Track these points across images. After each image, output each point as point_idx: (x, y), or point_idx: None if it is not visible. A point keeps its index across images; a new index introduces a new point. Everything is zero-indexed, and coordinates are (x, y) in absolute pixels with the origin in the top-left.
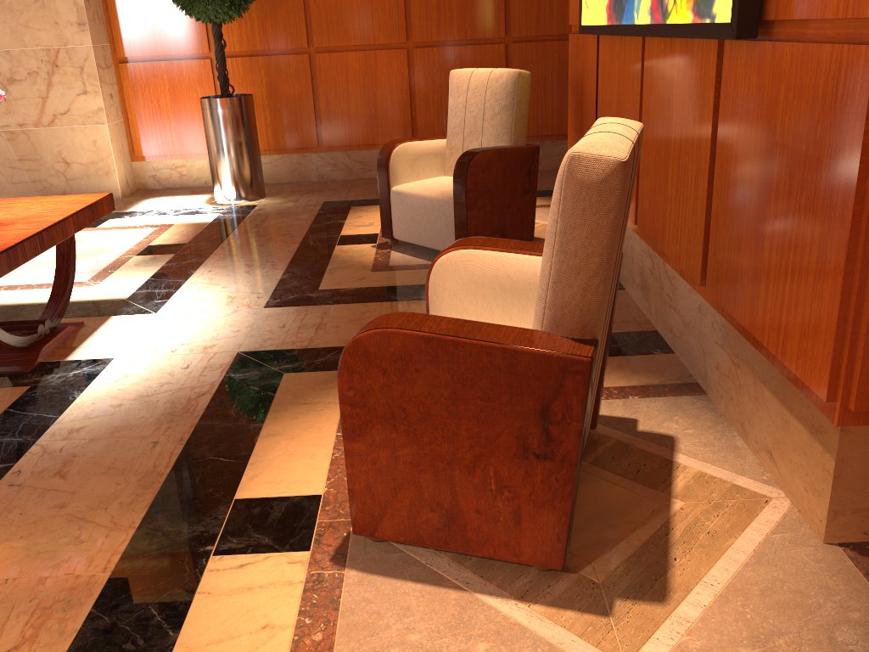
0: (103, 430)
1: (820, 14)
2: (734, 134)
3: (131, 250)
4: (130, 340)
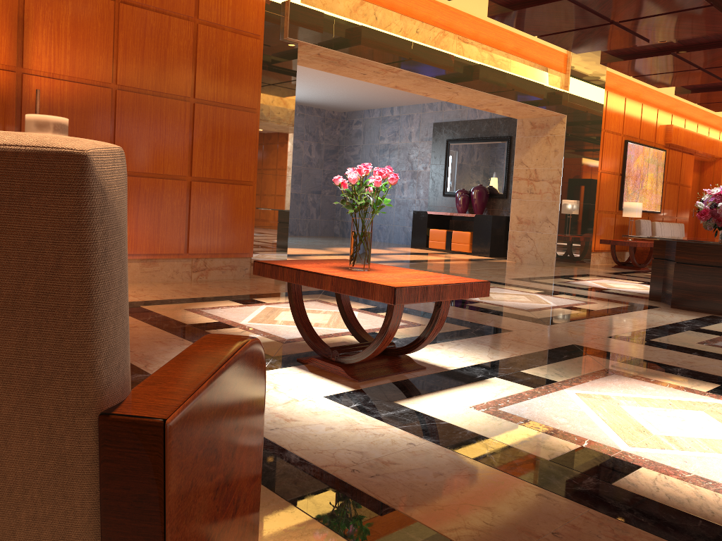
0: (174, 351)
1: None
2: None
3: (619, 451)
4: (284, 379)
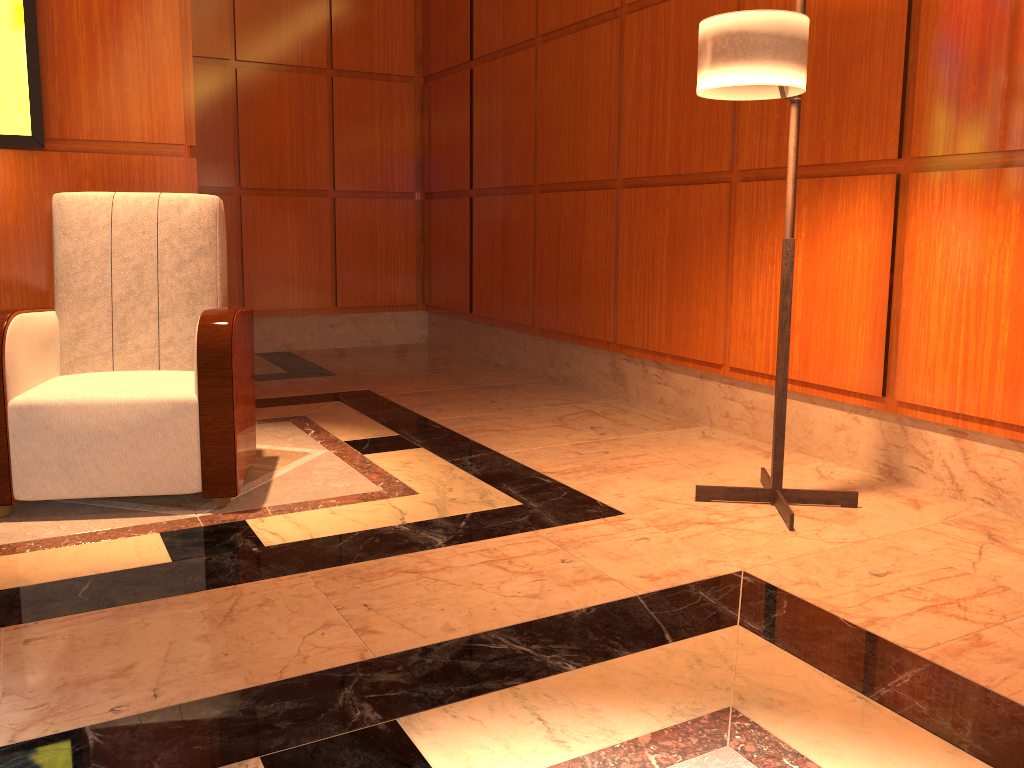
0: None
1: (123, 139)
2: (9, 218)
3: None
4: None
